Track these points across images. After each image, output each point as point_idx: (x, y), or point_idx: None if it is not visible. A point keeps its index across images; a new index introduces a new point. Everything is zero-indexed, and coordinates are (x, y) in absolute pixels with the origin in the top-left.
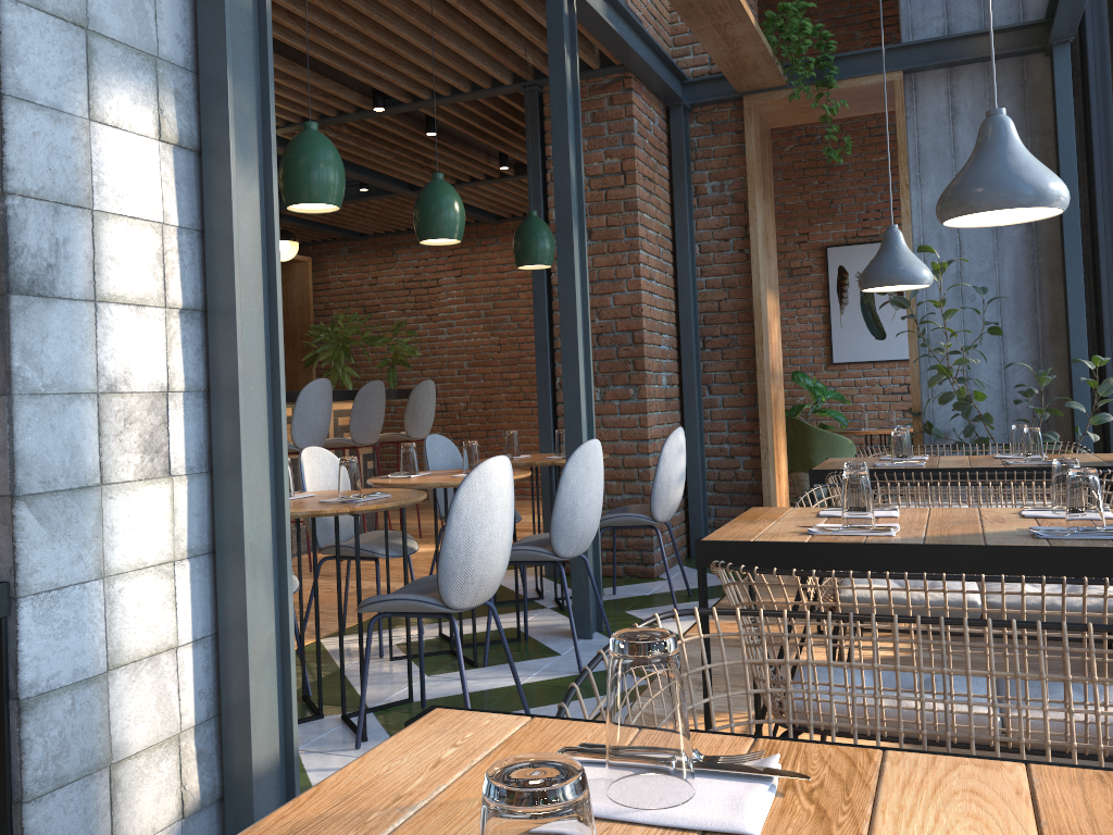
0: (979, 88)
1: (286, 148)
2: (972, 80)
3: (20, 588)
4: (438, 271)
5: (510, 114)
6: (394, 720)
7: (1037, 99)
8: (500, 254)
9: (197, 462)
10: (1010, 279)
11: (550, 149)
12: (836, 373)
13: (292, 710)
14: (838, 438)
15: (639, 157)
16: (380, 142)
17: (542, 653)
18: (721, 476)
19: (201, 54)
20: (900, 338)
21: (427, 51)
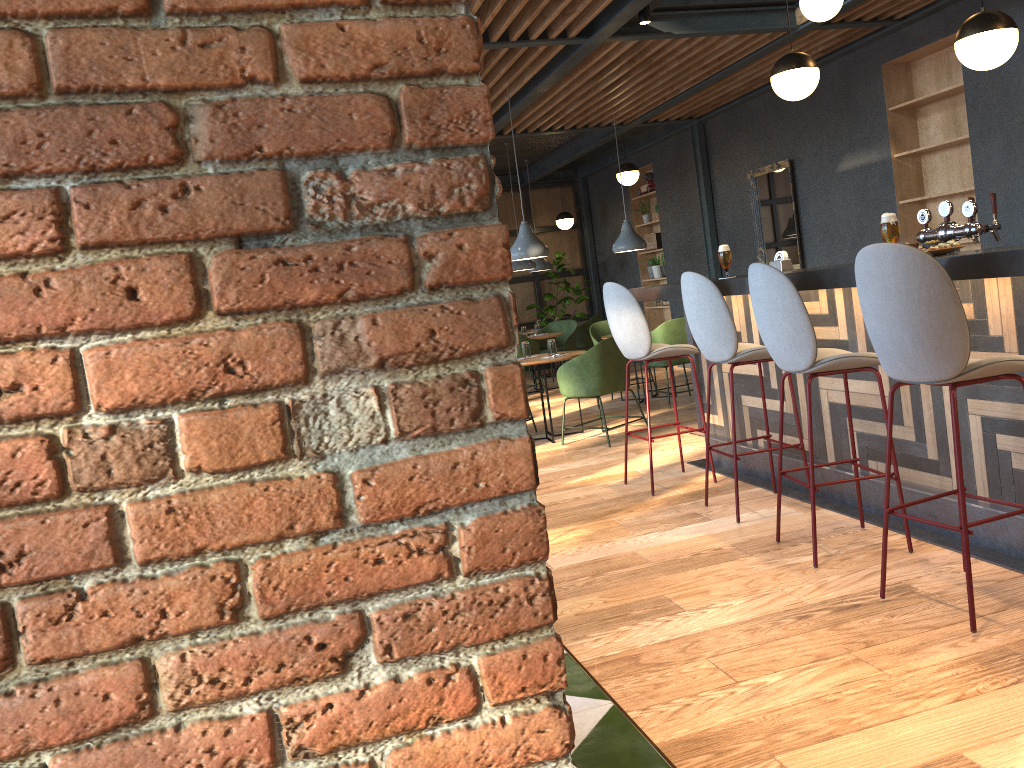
0: None
1: None
2: None
3: None
4: None
5: None
6: None
7: None
8: None
9: None
10: None
11: None
12: None
13: None
14: None
15: None
16: None
17: None
18: None
19: None
20: None
21: None
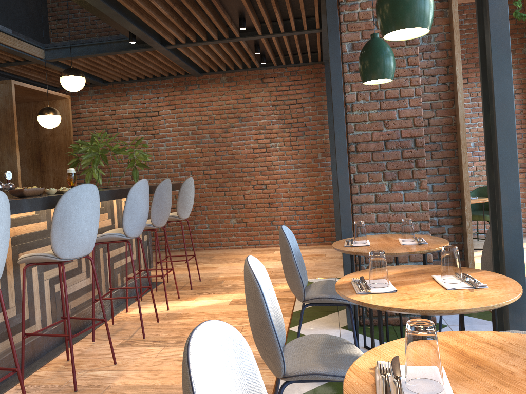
0: None
1: None
2: None
3: None
4: (158, 106)
5: None
6: None
7: None
8: (201, 96)
9: None
10: None
11: None
12: None
13: None
14: None
15: None
16: None
17: None
18: None
19: None
20: None
21: None
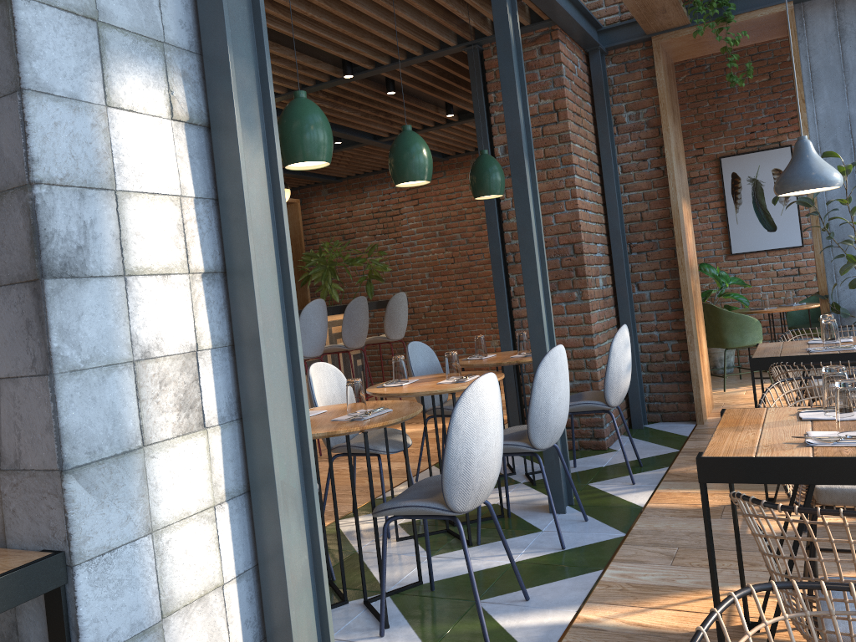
0: None
1: (281, 115)
2: None
3: (74, 557)
4: (399, 202)
5: (454, 71)
6: (409, 604)
7: None
8: (448, 185)
9: (227, 412)
10: None
11: (492, 96)
12: (735, 262)
13: (329, 628)
14: (746, 318)
15: (568, 96)
16: (350, 103)
17: (526, 530)
18: (652, 358)
19: (203, 37)
20: (789, 229)
21: (386, 24)
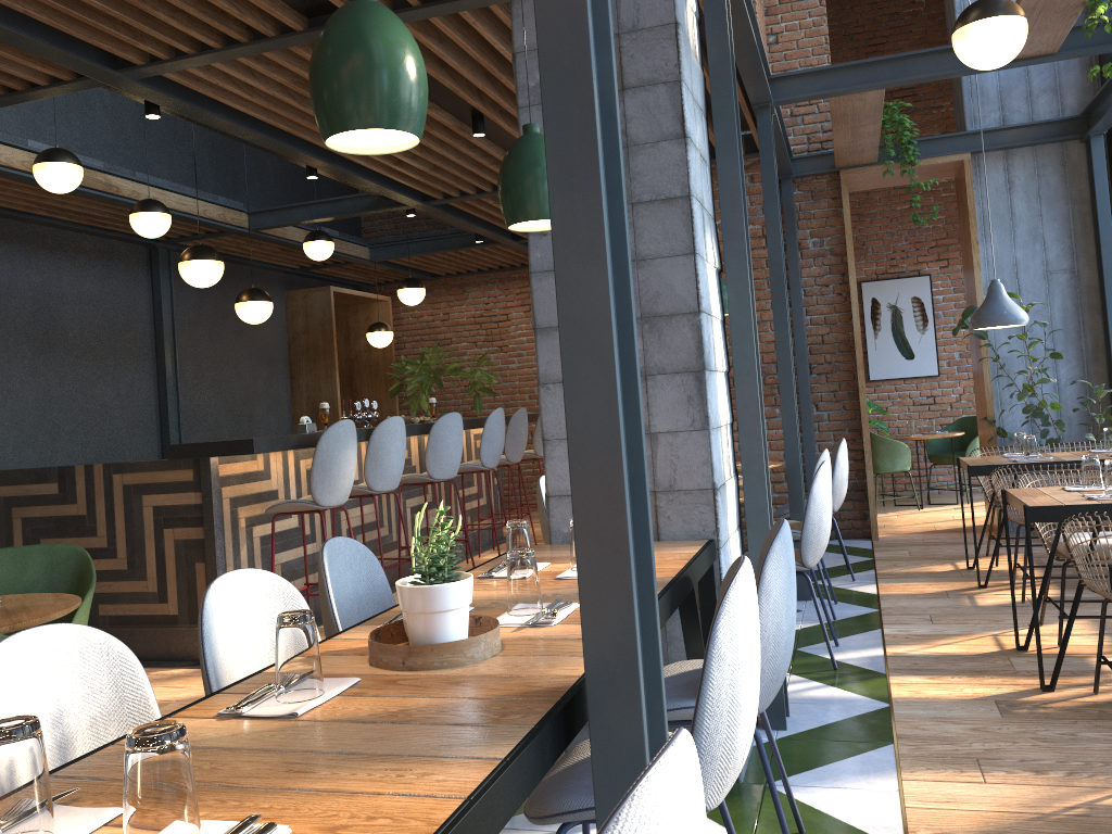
0: (1029, 166)
1: None
2: (1023, 160)
3: (720, 542)
4: (507, 307)
5: None
6: None
7: (1075, 175)
8: None
9: (733, 468)
10: (1059, 315)
11: None
12: (872, 389)
13: None
14: (897, 444)
15: None
16: None
17: None
18: None
19: (722, 210)
20: (926, 358)
21: None
